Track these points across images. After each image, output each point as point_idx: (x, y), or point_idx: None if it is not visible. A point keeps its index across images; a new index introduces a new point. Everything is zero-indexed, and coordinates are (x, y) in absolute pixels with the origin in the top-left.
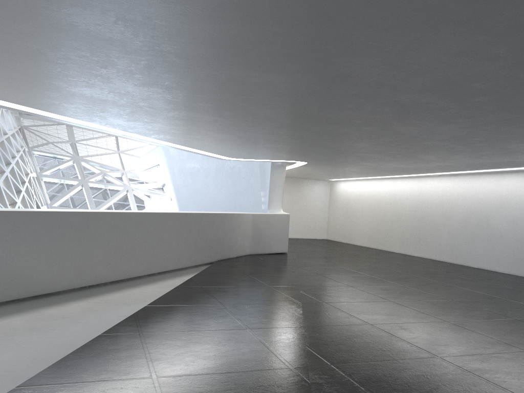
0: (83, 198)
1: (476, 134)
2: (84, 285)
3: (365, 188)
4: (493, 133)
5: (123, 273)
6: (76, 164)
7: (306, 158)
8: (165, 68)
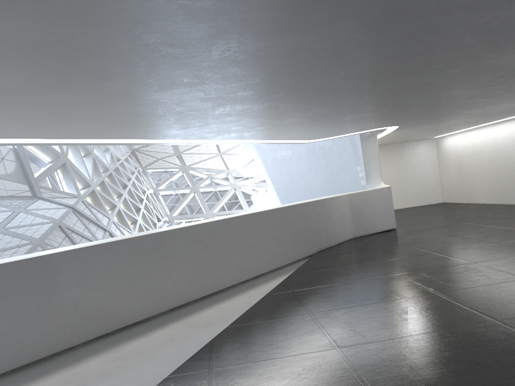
0: (197, 204)
1: None
2: (172, 307)
3: (477, 138)
4: None
5: (212, 286)
6: (185, 173)
7: (395, 121)
8: (170, 63)
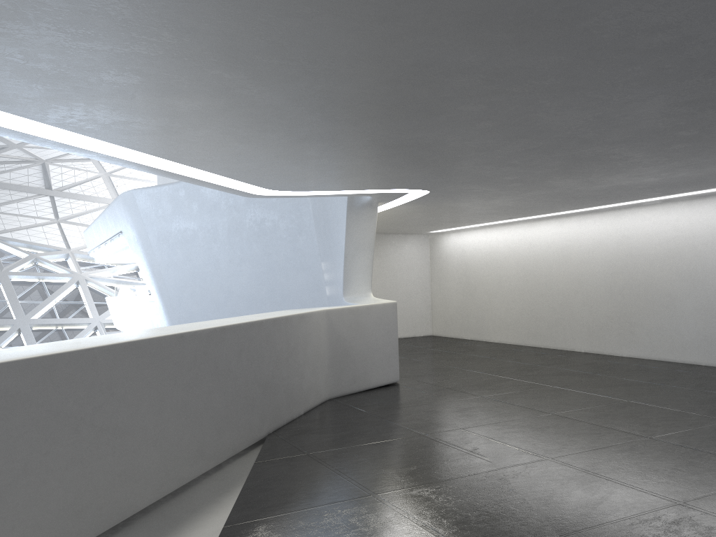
0: (2, 302)
1: None
2: None
3: (500, 239)
4: None
5: None
6: None
7: (441, 177)
8: None
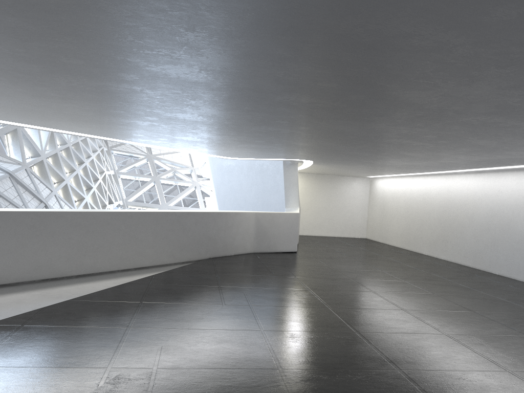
0: (155, 194)
1: (419, 132)
2: (42, 278)
3: (399, 185)
4: (434, 130)
5: (88, 268)
6: (149, 162)
7: (303, 156)
8: (27, 82)
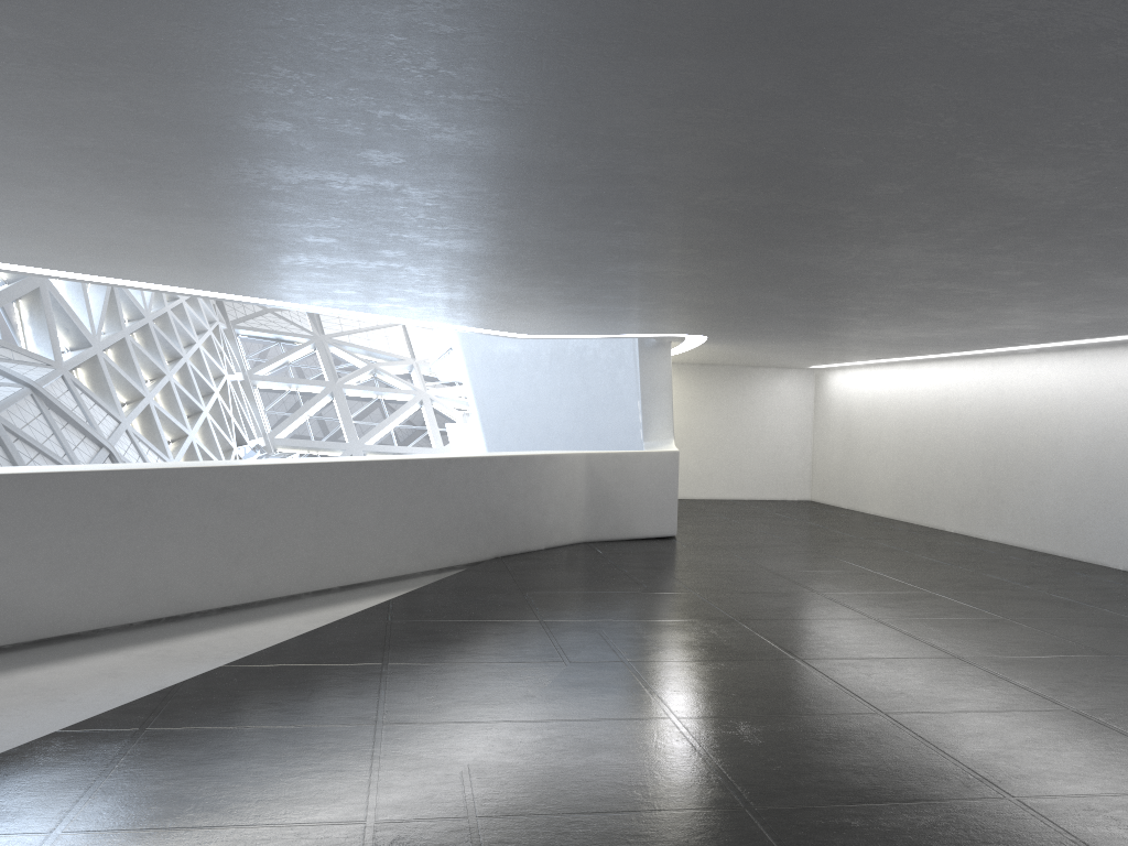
0: (335, 421)
1: (989, 263)
2: (148, 617)
3: (884, 383)
4: (1025, 258)
5: (244, 591)
6: (319, 351)
7: (691, 328)
8: (141, 179)
